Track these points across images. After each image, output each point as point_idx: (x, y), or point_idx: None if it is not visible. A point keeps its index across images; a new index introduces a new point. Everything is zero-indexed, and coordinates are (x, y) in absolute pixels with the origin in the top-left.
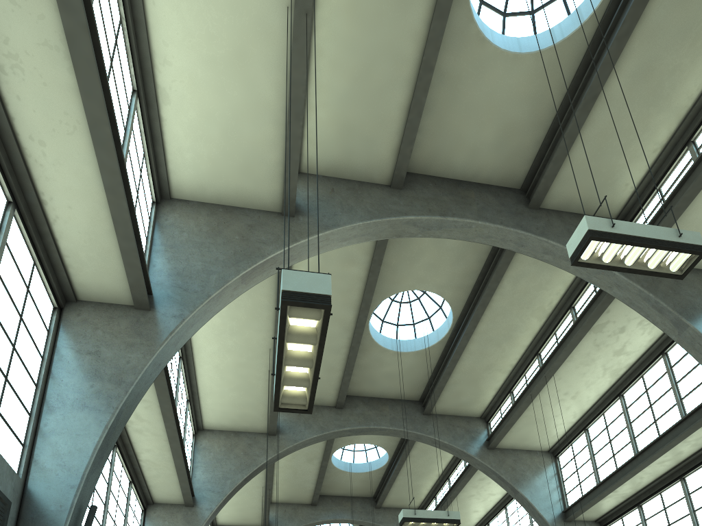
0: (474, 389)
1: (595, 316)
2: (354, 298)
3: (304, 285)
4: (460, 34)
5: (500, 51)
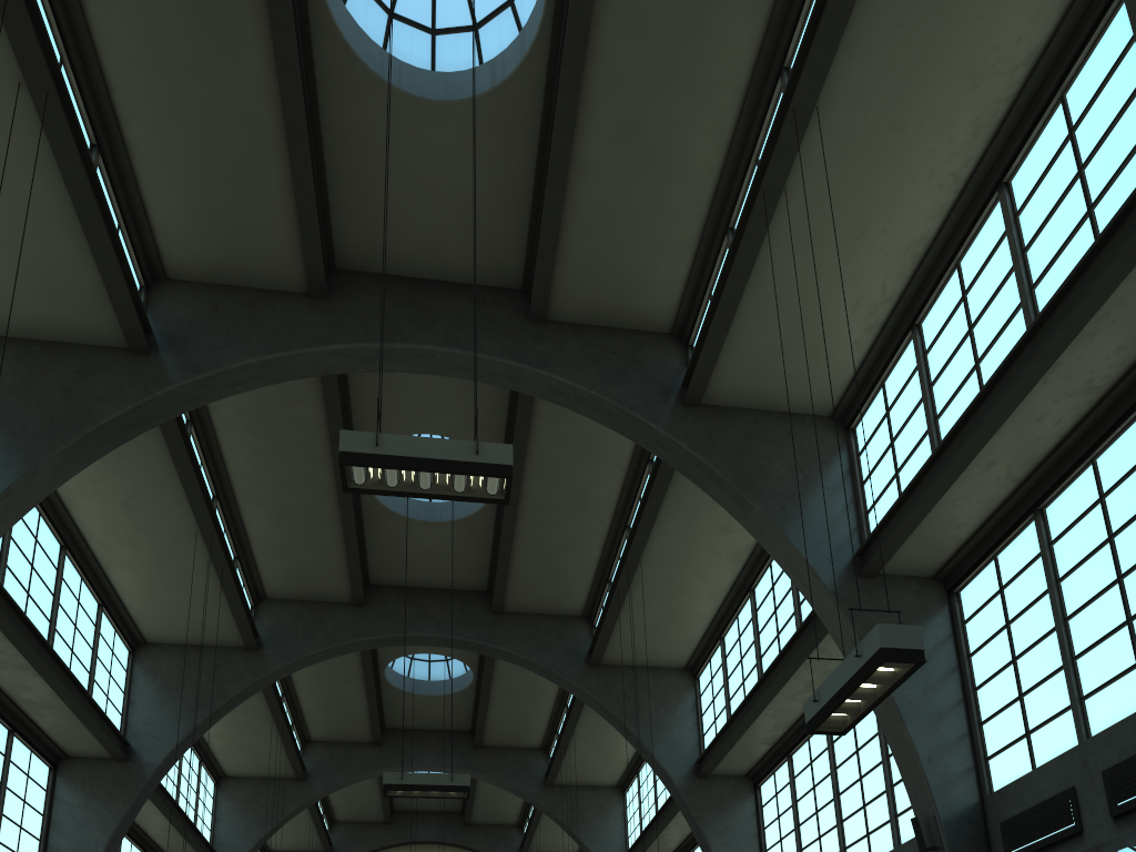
0: (556, 576)
1: (663, 481)
2: (320, 450)
3: None
4: (345, 78)
5: (415, 99)
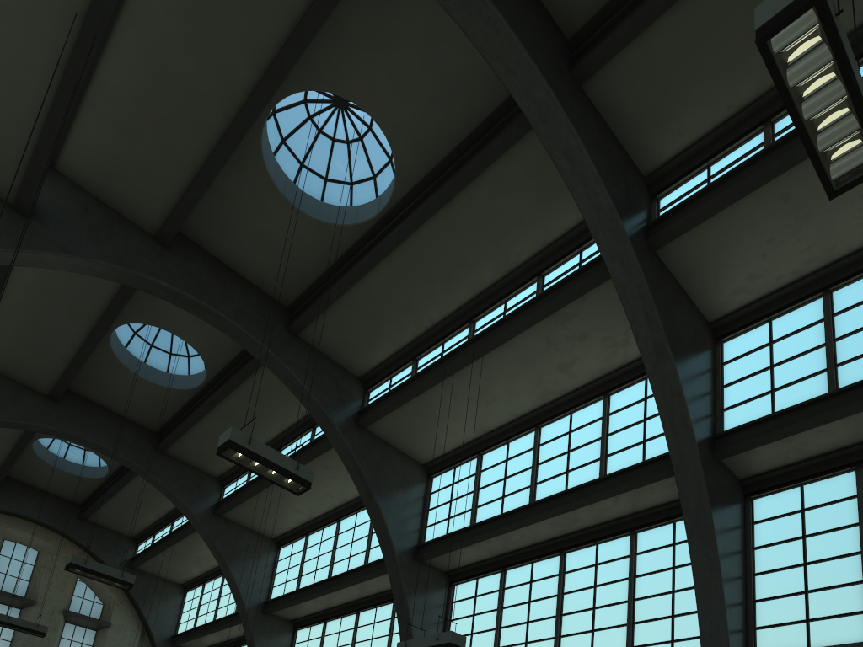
0: (371, 330)
1: (569, 297)
2: (266, 42)
3: None
4: None
5: None
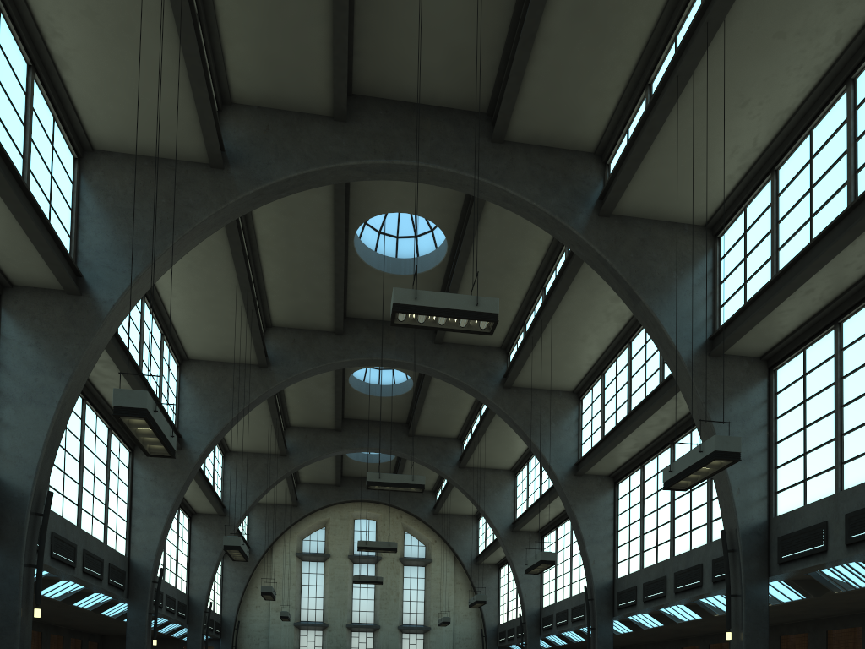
0: None
1: (576, 265)
2: (326, 225)
3: (128, 401)
4: None
5: None
